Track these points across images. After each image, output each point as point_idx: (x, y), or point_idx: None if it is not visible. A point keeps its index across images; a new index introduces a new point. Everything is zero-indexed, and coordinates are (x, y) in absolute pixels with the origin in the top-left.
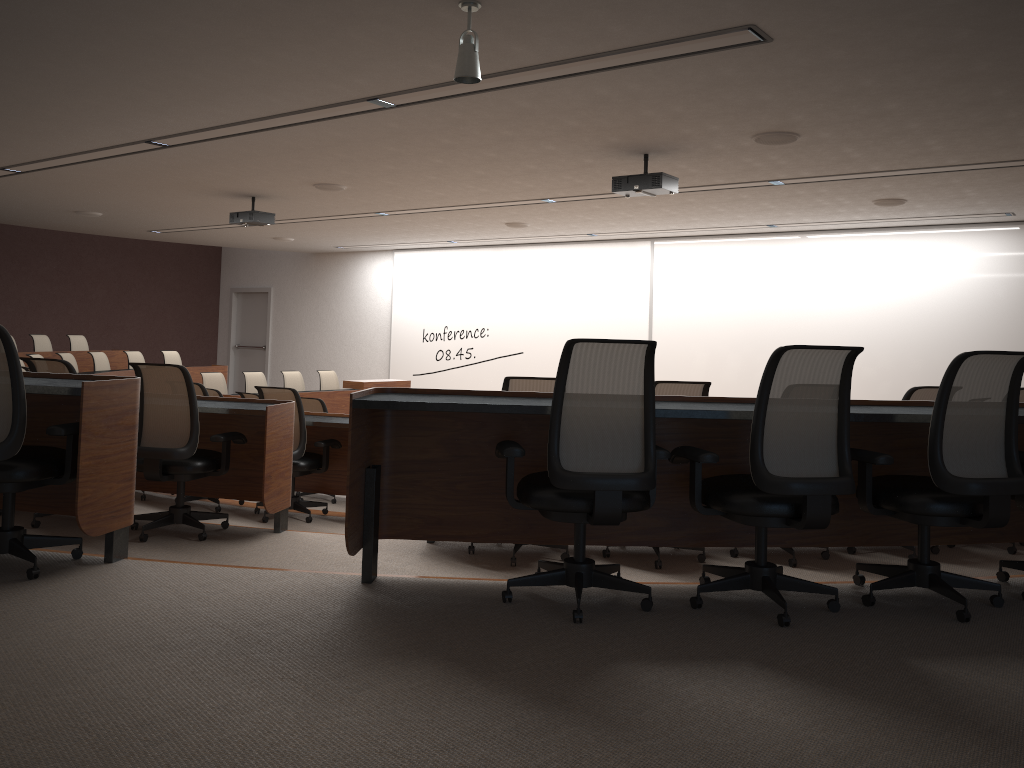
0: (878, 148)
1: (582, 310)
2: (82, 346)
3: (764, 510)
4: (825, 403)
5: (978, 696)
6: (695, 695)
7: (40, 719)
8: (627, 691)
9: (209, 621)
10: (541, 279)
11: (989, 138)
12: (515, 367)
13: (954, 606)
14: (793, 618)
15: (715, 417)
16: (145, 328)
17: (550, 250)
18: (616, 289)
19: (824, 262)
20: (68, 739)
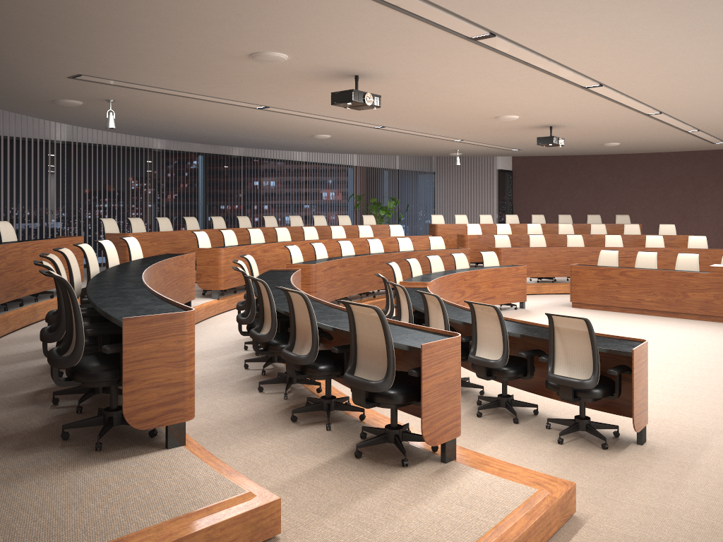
0: (281, 28)
1: None
2: (669, 232)
3: None
4: None
5: None
6: None
7: None
8: None
9: None
10: None
11: (201, 2)
12: None
13: None
14: None
15: None
16: None
17: None
18: None
19: None
20: None
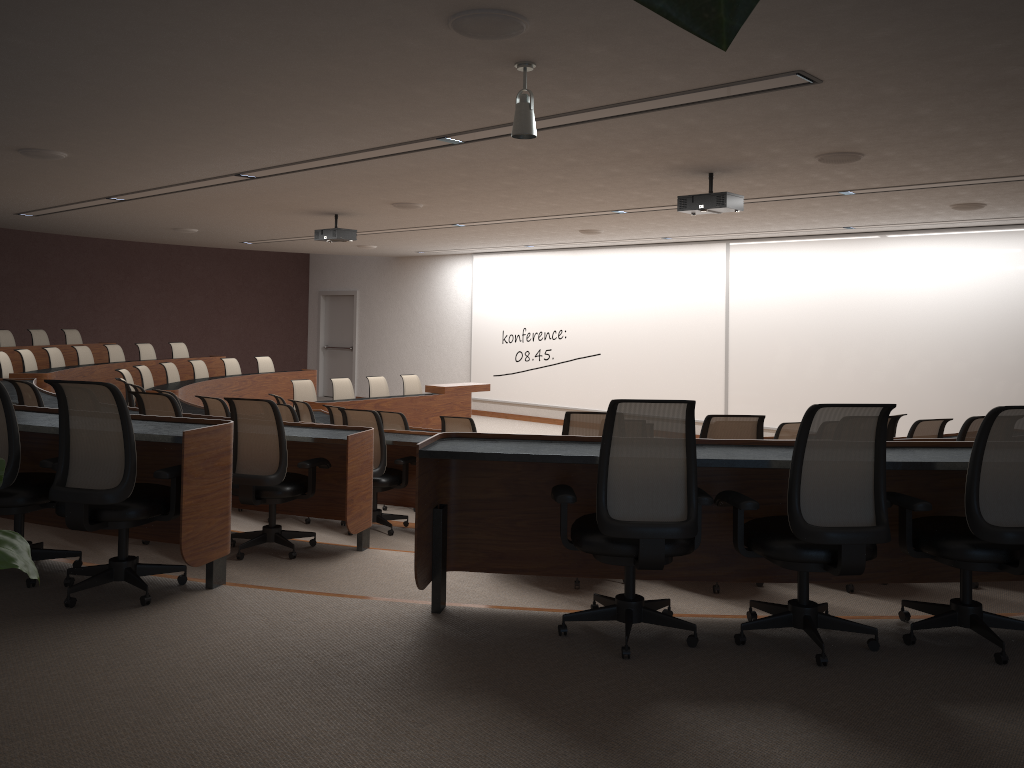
0: (947, 163)
1: (658, 312)
2: (183, 353)
3: (801, 556)
4: (861, 454)
5: (998, 745)
6: (725, 737)
7: (155, 745)
8: (663, 731)
9: (296, 651)
10: (617, 281)
11: None
12: (593, 368)
13: (995, 646)
14: (832, 657)
15: (755, 466)
16: (240, 331)
17: (625, 252)
18: (692, 291)
19: (904, 263)
20: (178, 765)
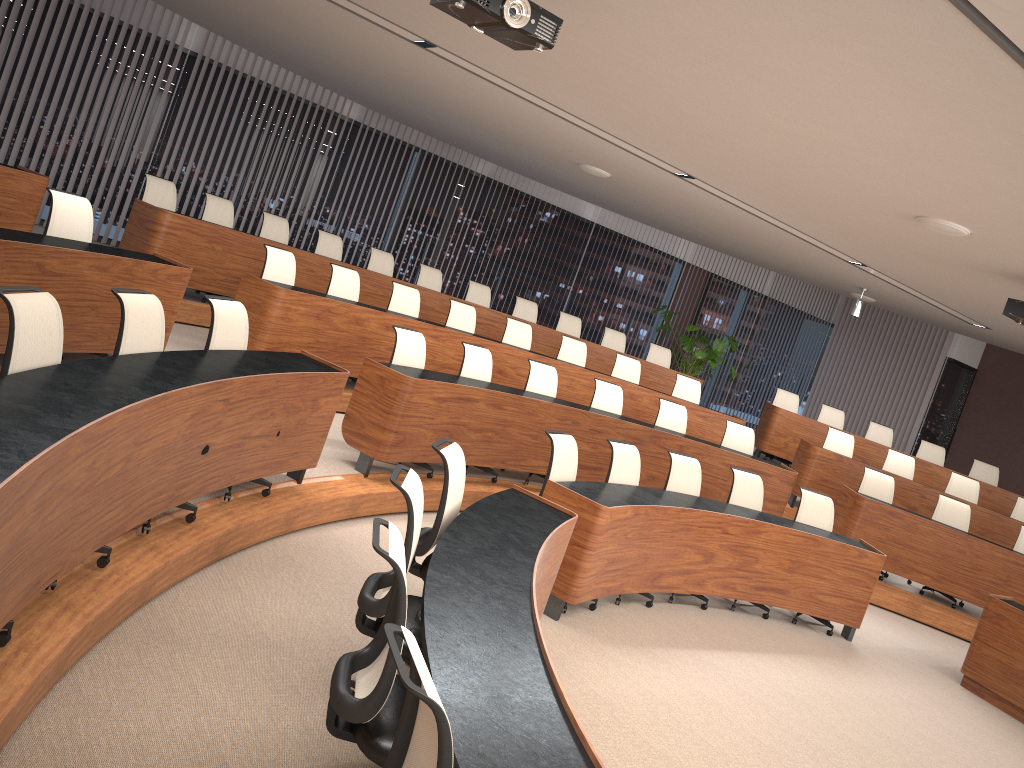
0: None
1: None
2: None
3: None
4: None
5: None
6: None
7: None
8: None
9: None
10: None
11: None
12: None
13: None
14: None
15: None
16: None
17: None
18: None
19: None
20: None
